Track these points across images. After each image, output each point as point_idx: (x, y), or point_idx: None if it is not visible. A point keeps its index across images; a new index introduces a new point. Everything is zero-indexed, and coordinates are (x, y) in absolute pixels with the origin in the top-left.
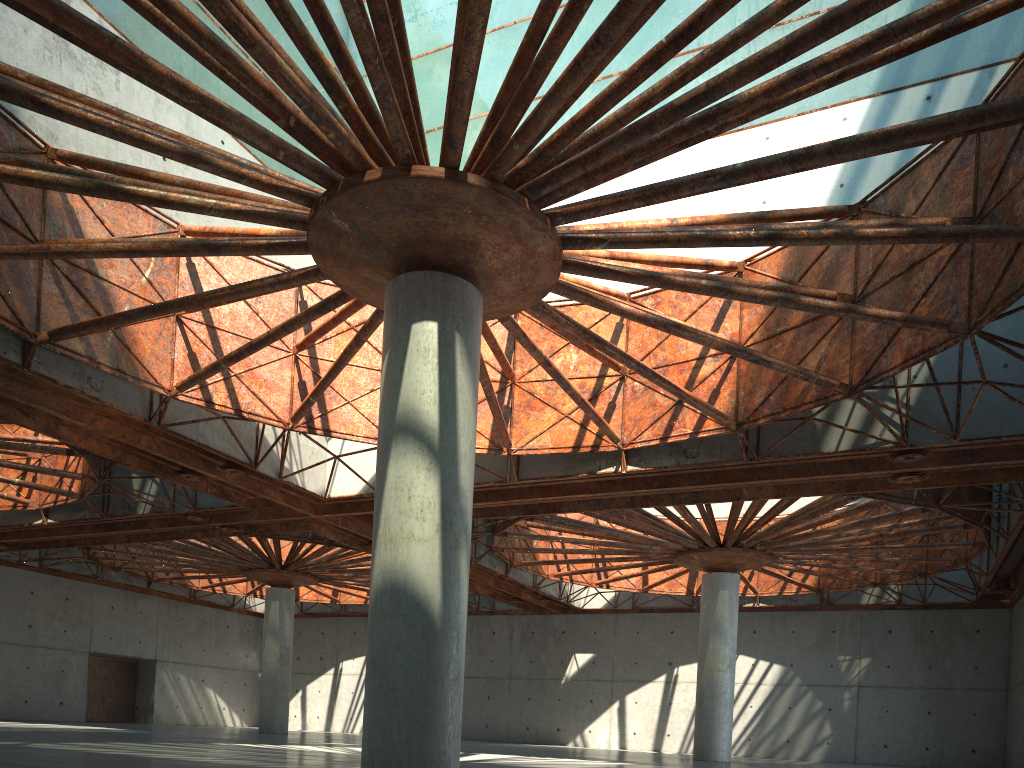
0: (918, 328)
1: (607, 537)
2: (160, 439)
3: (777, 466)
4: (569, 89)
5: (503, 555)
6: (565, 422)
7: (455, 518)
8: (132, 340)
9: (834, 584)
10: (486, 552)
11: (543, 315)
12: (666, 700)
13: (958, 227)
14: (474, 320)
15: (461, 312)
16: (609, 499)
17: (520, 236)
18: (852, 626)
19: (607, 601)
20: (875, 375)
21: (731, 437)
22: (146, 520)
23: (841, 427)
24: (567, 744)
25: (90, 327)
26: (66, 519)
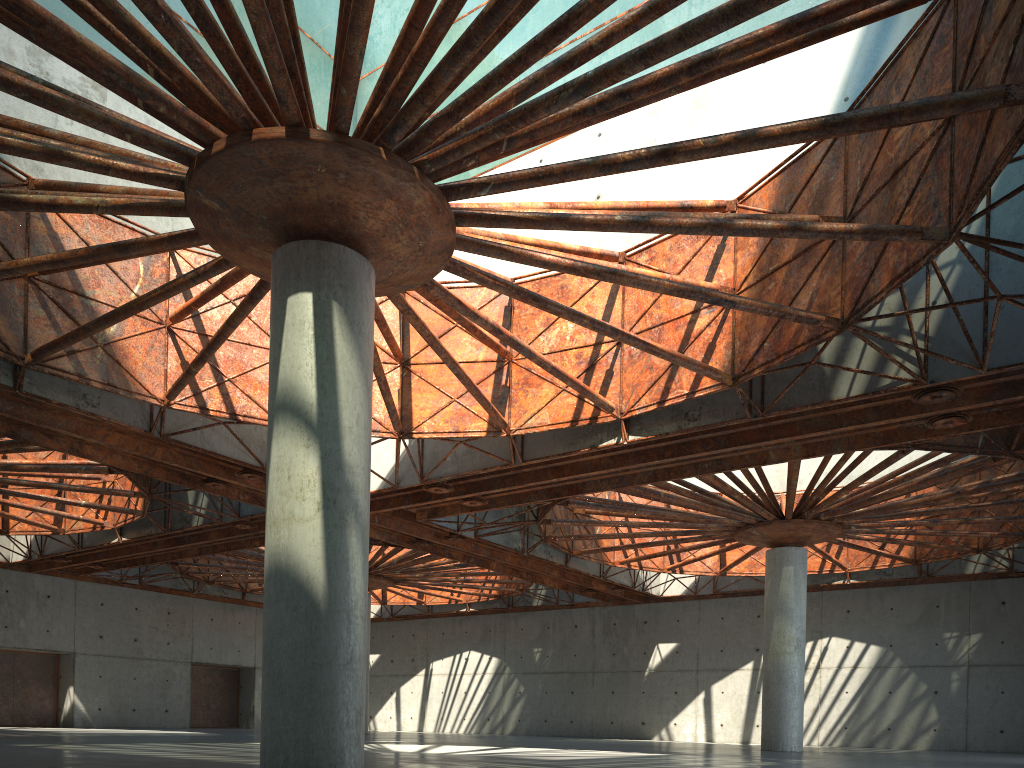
0: (884, 240)
1: (666, 518)
2: (176, 450)
3: (795, 422)
4: (362, 14)
5: (559, 544)
6: (563, 396)
7: (339, 495)
8: (122, 355)
9: (932, 553)
10: (538, 542)
11: (465, 277)
12: (754, 689)
13: (880, 108)
14: (357, 287)
15: (339, 279)
16: (631, 475)
17: (388, 190)
18: (959, 599)
19: (686, 587)
20: (864, 303)
21: (734, 394)
22: (207, 532)
23: (848, 369)
24: (652, 738)
25: (60, 344)
26: (136, 536)
